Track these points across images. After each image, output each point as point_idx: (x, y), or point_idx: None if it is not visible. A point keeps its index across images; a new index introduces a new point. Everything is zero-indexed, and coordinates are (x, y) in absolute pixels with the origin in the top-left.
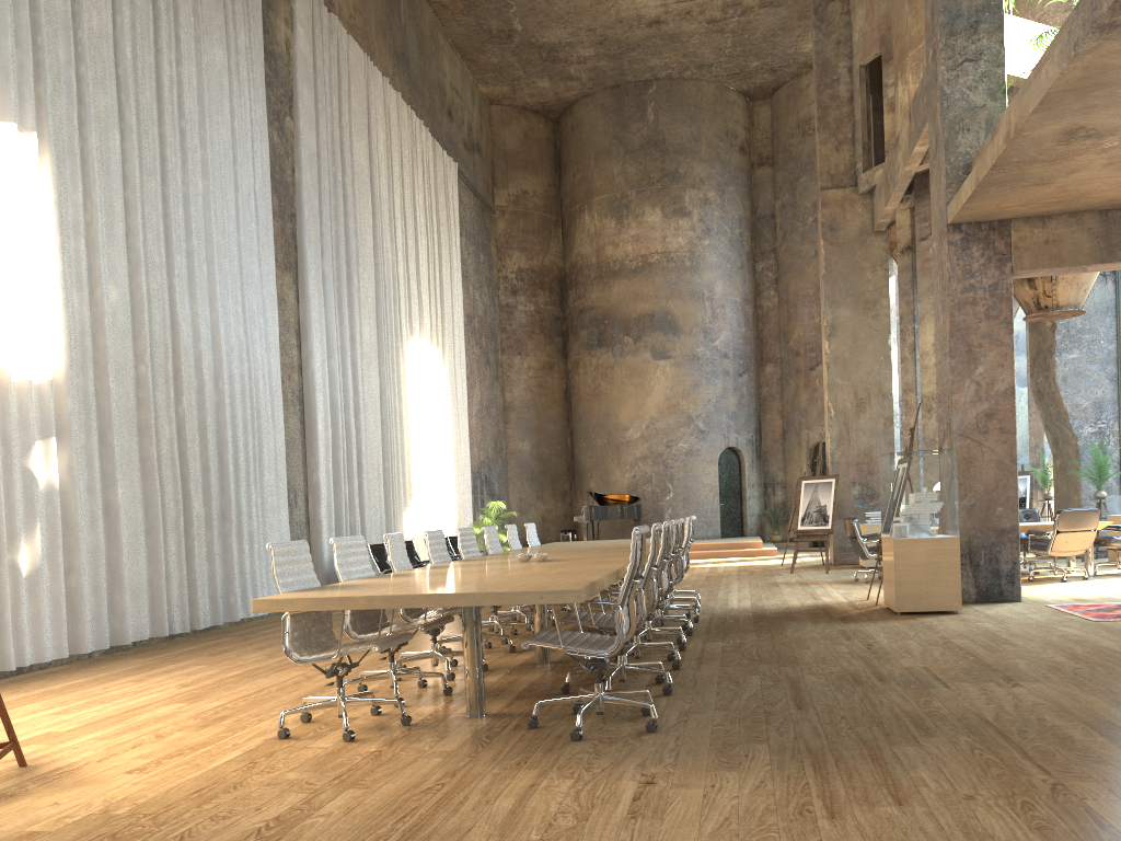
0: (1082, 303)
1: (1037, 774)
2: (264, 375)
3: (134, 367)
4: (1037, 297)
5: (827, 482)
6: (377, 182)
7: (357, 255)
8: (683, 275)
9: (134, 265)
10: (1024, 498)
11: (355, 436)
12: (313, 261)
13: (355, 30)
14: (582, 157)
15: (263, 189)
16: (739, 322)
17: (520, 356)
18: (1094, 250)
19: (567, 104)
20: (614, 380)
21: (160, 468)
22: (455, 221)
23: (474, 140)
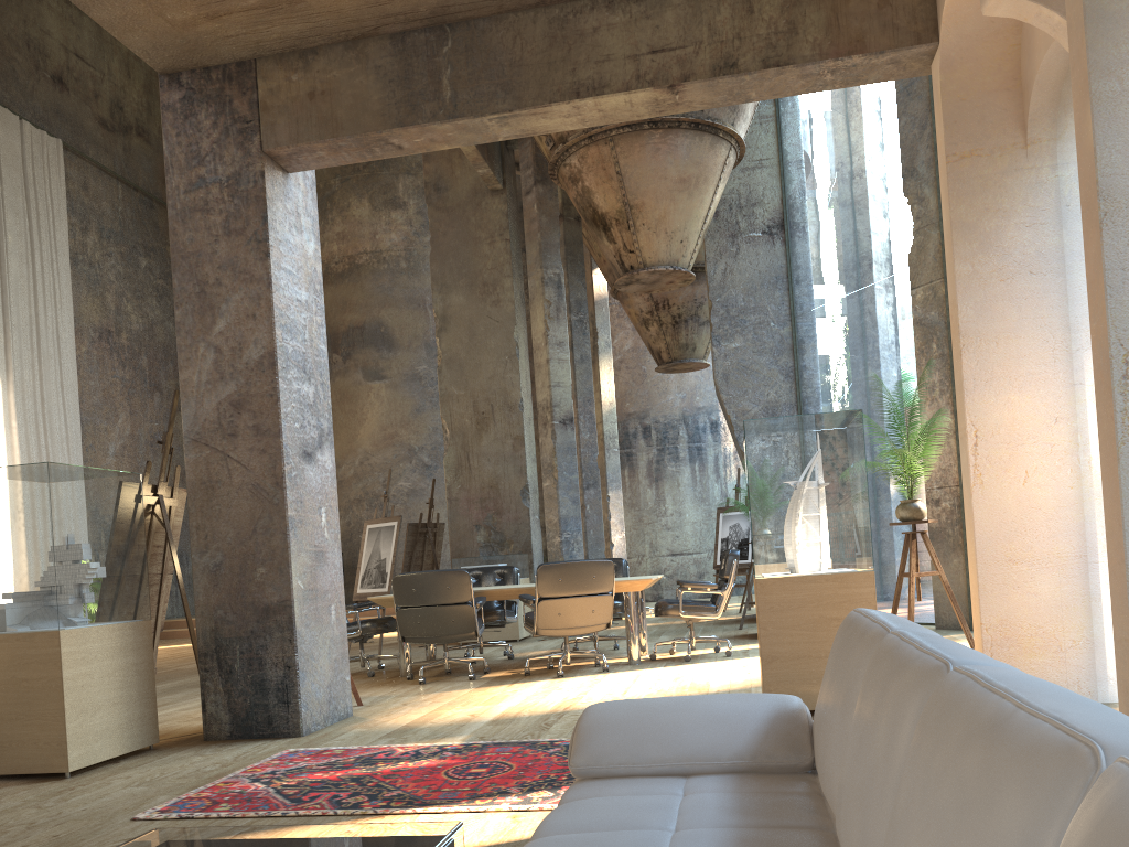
0: (683, 261)
1: None
2: None
3: None
4: (619, 254)
5: (390, 526)
6: None
7: None
8: (399, 278)
9: None
10: (746, 540)
11: None
12: None
13: None
14: None
15: None
16: None
17: None
18: (387, 104)
19: None
20: None
21: None
22: (54, 210)
23: (130, 121)
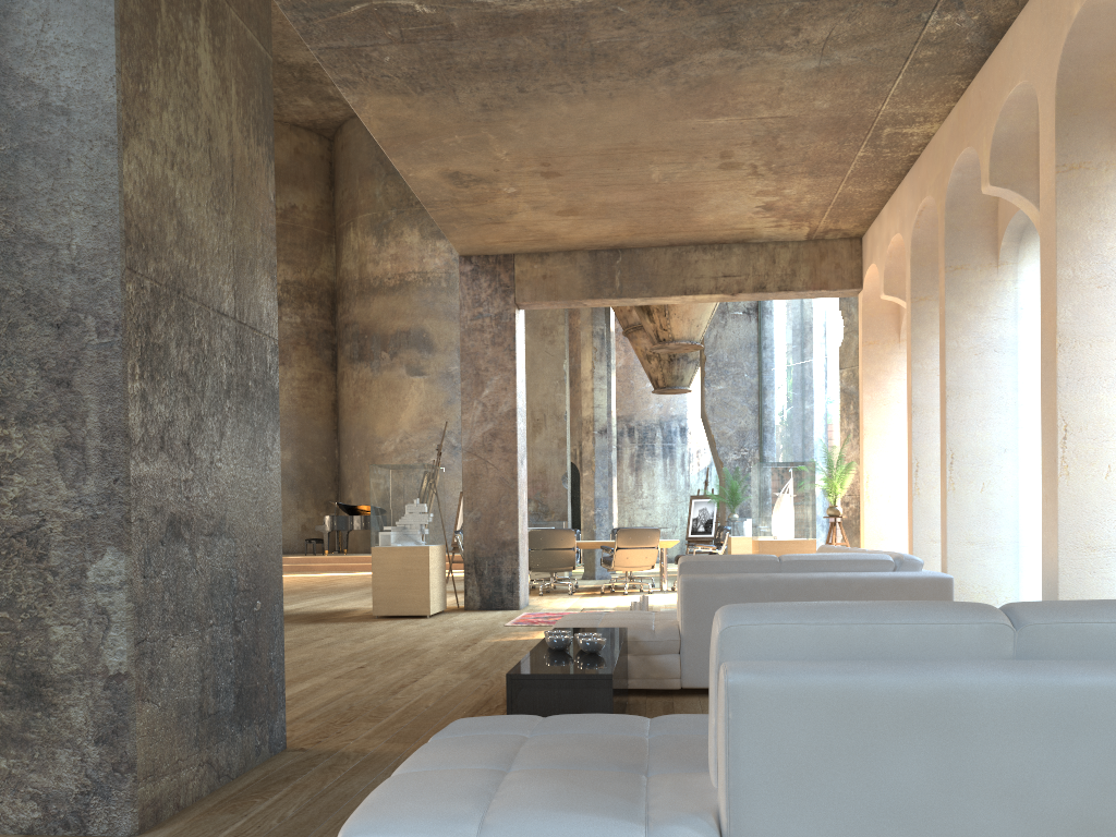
0: (697, 338)
1: None
2: None
3: None
4: (656, 330)
5: None
6: None
7: None
8: (439, 295)
9: None
10: (711, 520)
11: None
12: None
13: None
14: (349, 175)
15: None
16: None
17: (283, 366)
18: (585, 286)
19: (338, 124)
20: (372, 394)
21: None
22: None
23: None
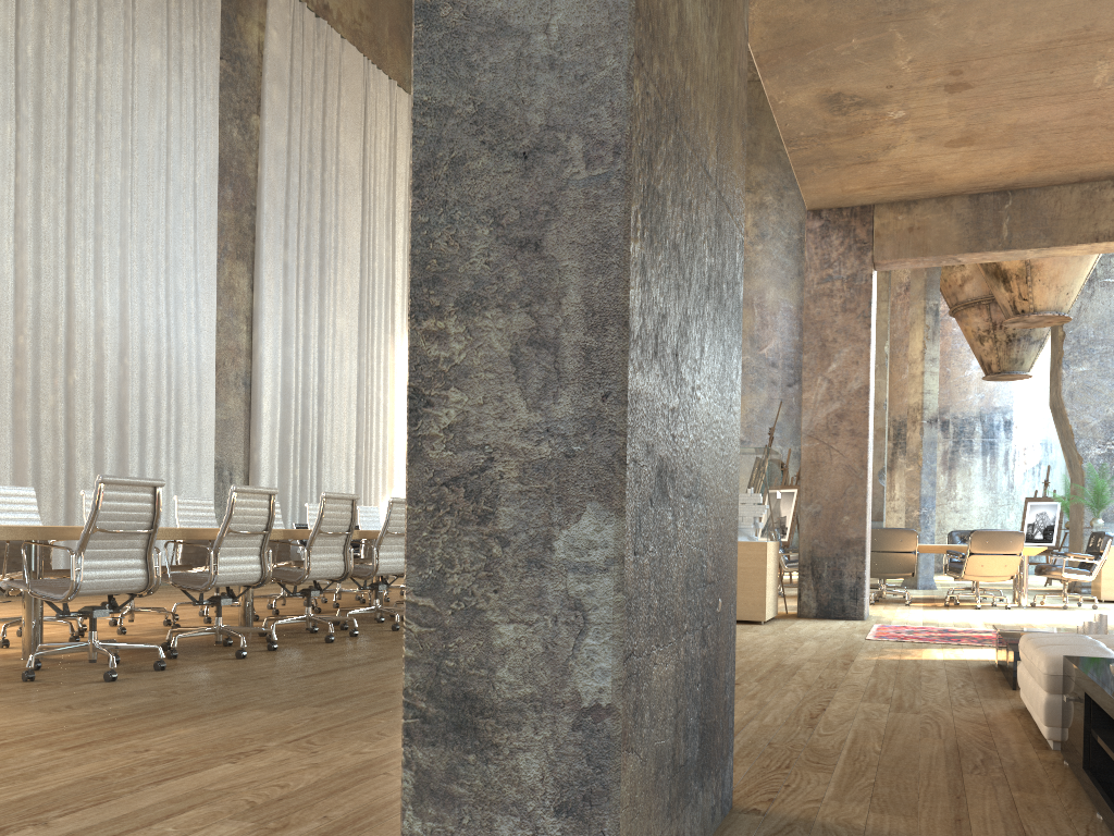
0: (1065, 308)
1: (276, 742)
2: (190, 355)
3: (13, 337)
4: (1013, 300)
5: (789, 492)
6: (371, 180)
7: (336, 249)
8: None
9: (20, 244)
10: (1052, 527)
11: (317, 422)
12: (272, 251)
13: (359, 35)
14: None
15: (206, 182)
16: (792, 330)
17: None
18: (962, 238)
19: None
20: None
21: (38, 432)
22: None
23: None
